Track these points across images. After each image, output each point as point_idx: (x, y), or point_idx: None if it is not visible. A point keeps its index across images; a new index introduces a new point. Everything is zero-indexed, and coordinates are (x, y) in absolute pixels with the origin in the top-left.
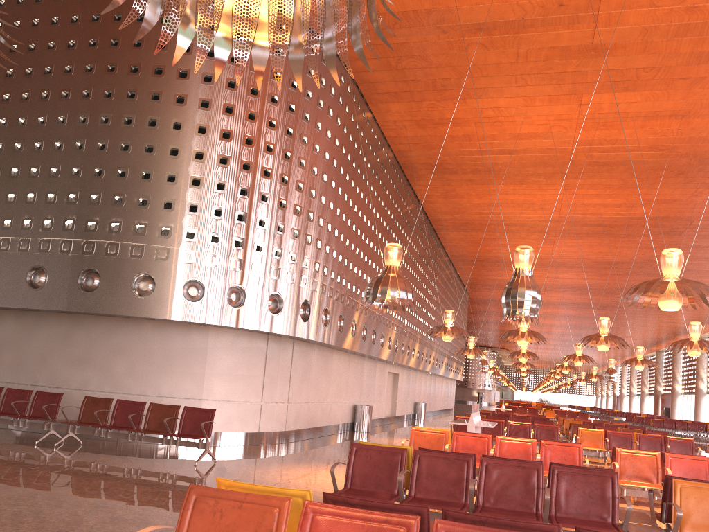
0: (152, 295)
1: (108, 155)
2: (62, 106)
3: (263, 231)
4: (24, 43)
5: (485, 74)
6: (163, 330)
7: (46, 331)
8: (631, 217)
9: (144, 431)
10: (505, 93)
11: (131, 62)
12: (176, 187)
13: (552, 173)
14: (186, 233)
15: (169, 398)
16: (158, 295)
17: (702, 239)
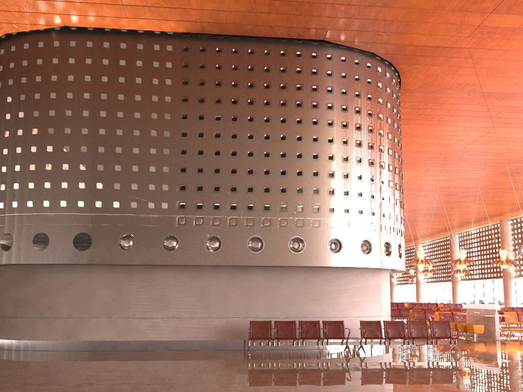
0: (371, 253)
1: (336, 163)
2: (298, 129)
3: (401, 210)
4: (260, 82)
5: (461, 115)
6: (364, 274)
7: (290, 280)
8: (439, 186)
9: (422, 338)
10: (459, 124)
11: (342, 104)
12: (374, 184)
13: (428, 163)
14: (381, 213)
15: (370, 317)
16: (373, 253)
17: (462, 198)
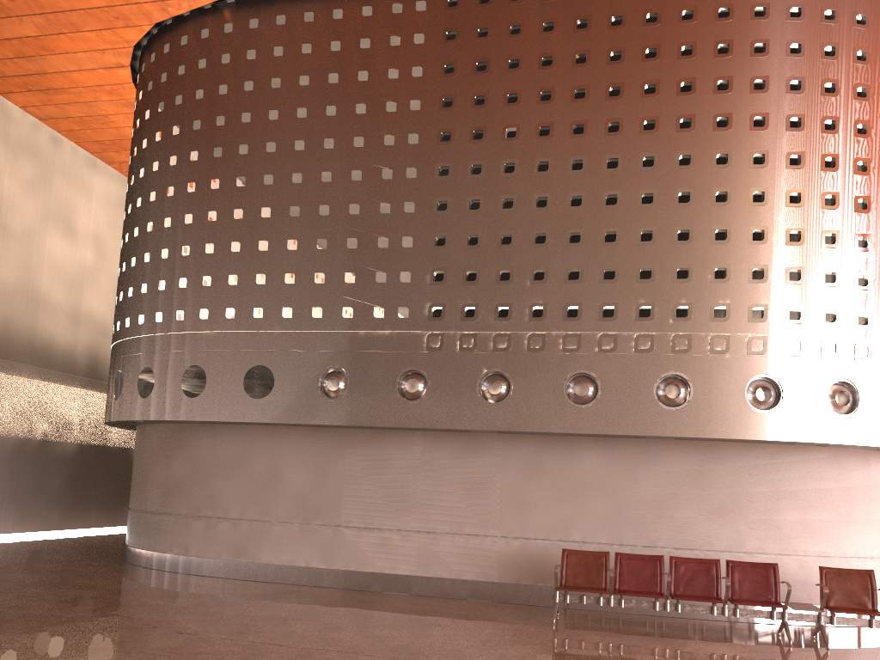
0: (856, 412)
1: (770, 210)
2: (683, 140)
3: None
4: (600, 51)
5: None
6: (840, 461)
7: (661, 467)
8: None
9: None
10: None
11: (790, 76)
12: (869, 254)
13: None
14: None
15: (854, 559)
16: (863, 412)
17: None
